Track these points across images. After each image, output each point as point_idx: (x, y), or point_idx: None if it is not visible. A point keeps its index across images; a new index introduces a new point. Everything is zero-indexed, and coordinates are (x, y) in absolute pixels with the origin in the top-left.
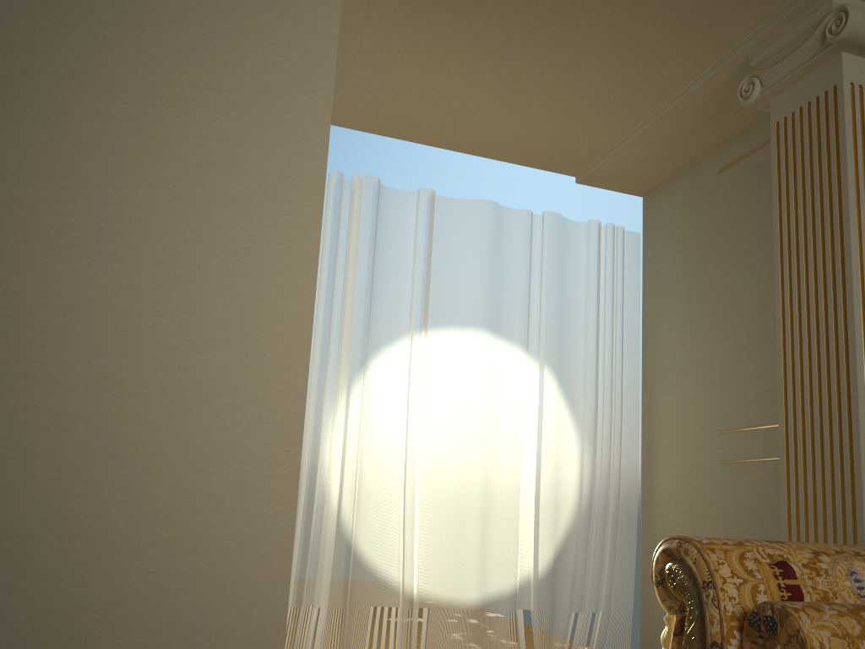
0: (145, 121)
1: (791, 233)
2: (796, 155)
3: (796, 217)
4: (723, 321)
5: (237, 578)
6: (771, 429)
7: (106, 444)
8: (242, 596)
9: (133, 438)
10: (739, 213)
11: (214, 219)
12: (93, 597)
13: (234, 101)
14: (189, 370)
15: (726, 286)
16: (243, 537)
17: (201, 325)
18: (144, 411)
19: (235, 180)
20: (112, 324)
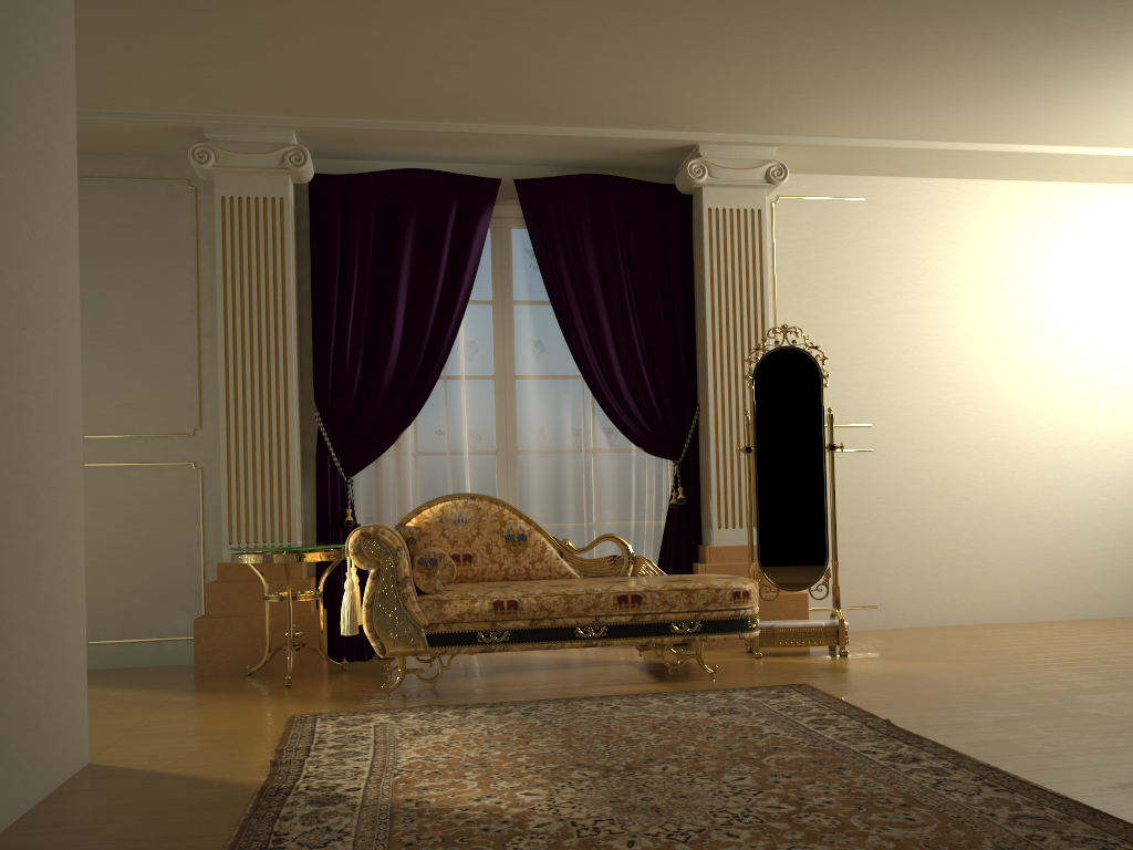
0: (3, 81)
1: (237, 295)
2: (244, 234)
3: (241, 283)
4: (90, 331)
5: (69, 604)
6: (153, 438)
7: (13, 477)
8: (71, 621)
9: (23, 468)
10: (114, 232)
11: (39, 218)
12: (18, 642)
13: (39, 76)
14: (40, 392)
15: (93, 297)
16: (69, 564)
17: (42, 342)
18: (25, 438)
19: (45, 174)
20: (6, 336)
